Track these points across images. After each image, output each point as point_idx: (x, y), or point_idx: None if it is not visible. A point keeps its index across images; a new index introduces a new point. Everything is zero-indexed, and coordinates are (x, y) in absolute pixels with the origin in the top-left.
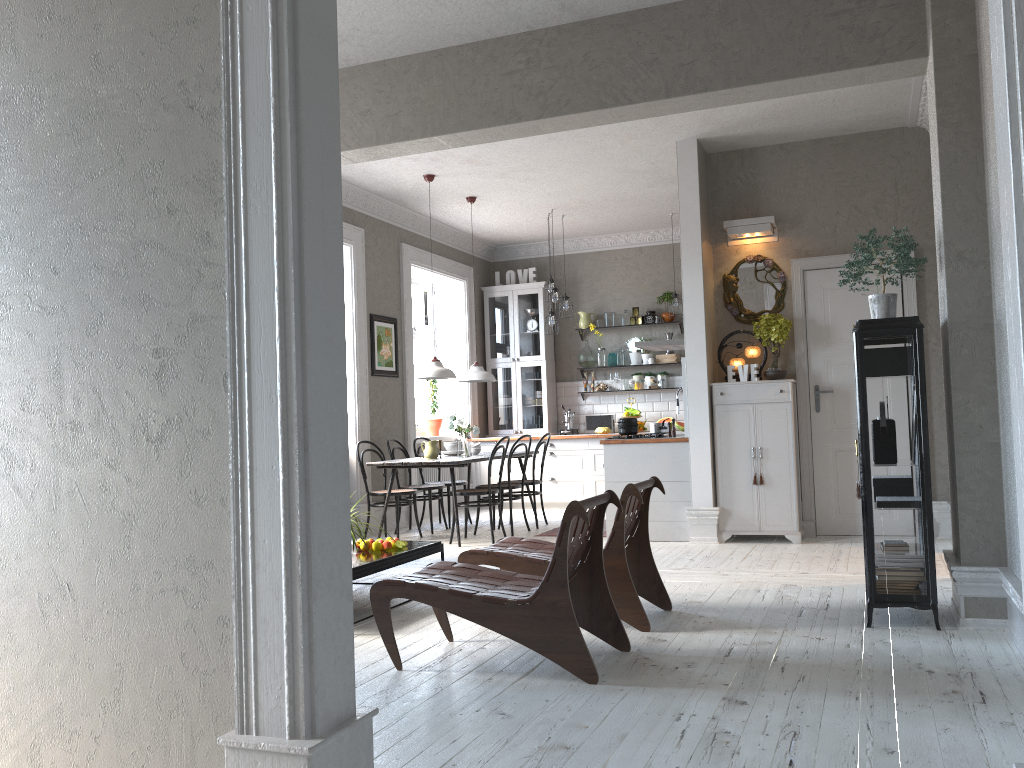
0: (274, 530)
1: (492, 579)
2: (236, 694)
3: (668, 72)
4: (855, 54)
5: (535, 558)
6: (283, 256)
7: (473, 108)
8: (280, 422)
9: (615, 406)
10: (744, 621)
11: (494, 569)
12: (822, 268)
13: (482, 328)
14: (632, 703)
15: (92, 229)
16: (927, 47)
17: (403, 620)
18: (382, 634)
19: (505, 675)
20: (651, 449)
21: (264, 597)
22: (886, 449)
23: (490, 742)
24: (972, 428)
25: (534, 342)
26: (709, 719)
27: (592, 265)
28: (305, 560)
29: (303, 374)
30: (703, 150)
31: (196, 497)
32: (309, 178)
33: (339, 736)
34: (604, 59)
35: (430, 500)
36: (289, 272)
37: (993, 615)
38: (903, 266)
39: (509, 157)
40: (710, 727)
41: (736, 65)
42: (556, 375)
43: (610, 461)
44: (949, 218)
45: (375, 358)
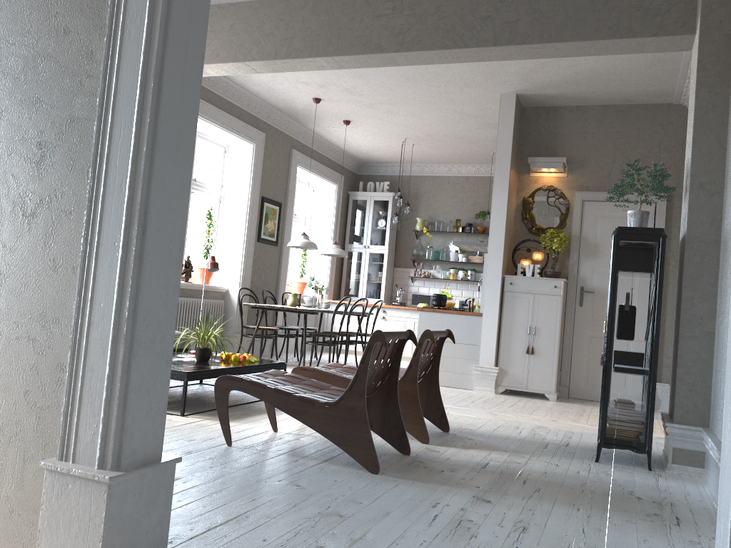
0: (109, 295)
1: (311, 387)
2: (61, 427)
3: (497, 27)
4: (640, 27)
5: (349, 378)
6: (146, 73)
7: (349, 39)
8: (125, 207)
9: (434, 290)
10: (502, 446)
11: (315, 380)
12: (597, 200)
13: (345, 221)
14: (401, 491)
15: (4, 43)
16: (695, 27)
17: (244, 414)
18: (220, 417)
19: (309, 459)
20: (454, 318)
21: (94, 350)
22: (626, 327)
23: (281, 504)
24: (695, 318)
25: (381, 236)
26: (458, 509)
27: (431, 185)
28: (131, 323)
29: (150, 171)
30: (520, 103)
31: (54, 264)
32: (177, 14)
33: (141, 473)
34: (451, 12)
35: (288, 338)
36: (149, 86)
37: (693, 464)
38: (657, 190)
39: (376, 91)
40: (458, 515)
41: (549, 26)
42: (394, 262)
43: (422, 324)
44: (696, 156)
45: (261, 229)
